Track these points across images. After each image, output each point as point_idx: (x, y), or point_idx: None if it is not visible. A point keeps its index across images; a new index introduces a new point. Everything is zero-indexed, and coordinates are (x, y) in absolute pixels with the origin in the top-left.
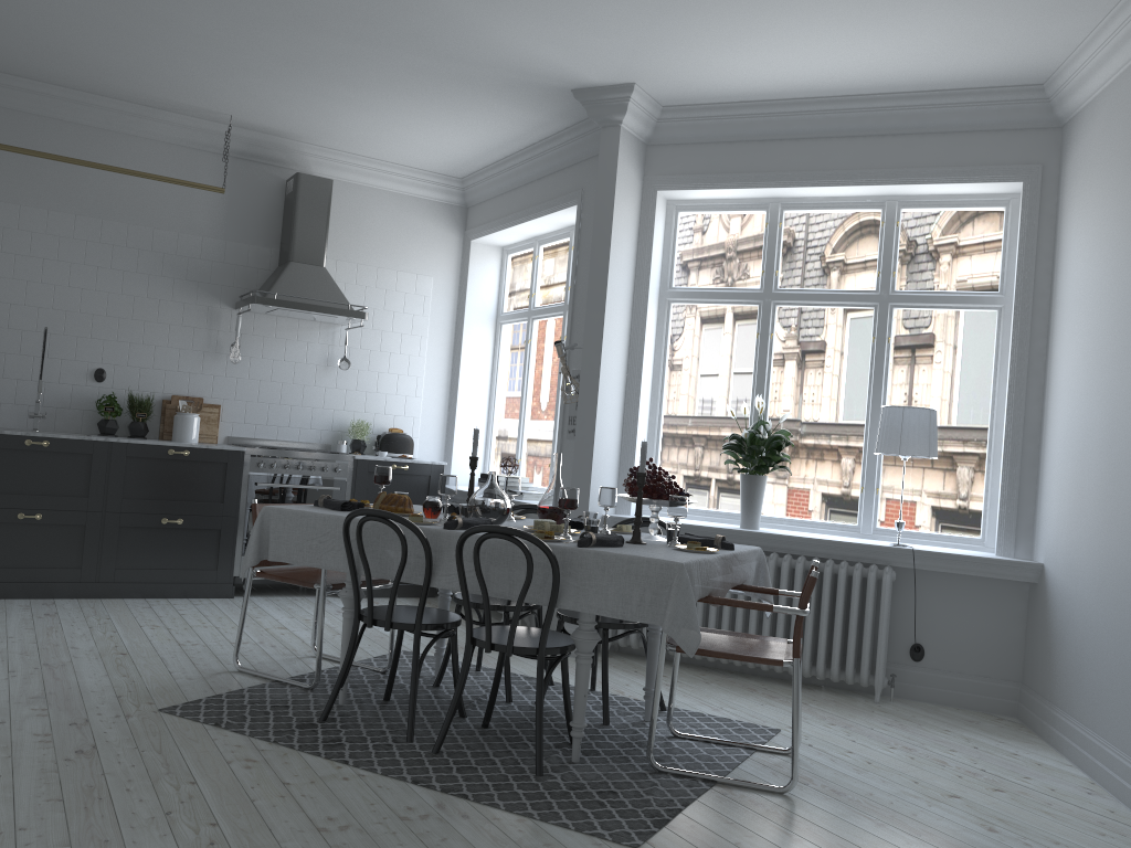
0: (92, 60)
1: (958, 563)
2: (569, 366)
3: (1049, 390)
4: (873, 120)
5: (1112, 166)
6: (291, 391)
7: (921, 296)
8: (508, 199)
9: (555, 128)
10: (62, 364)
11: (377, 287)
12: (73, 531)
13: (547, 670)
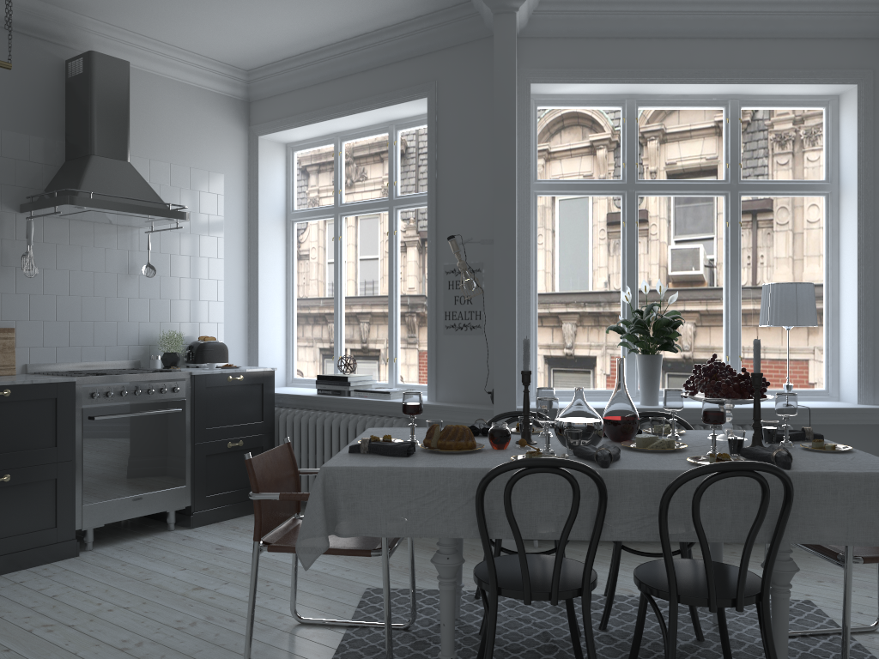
0: None
1: (842, 415)
2: (438, 261)
3: None
4: (736, 24)
5: None
6: (92, 305)
7: (765, 185)
8: (316, 92)
9: (405, 16)
10: None
11: (171, 185)
12: None
13: (610, 592)
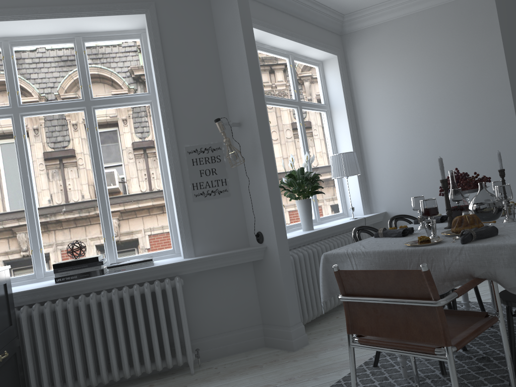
0: None
1: (370, 220)
2: (178, 144)
3: (366, 142)
4: (303, 10)
5: (403, 52)
6: None
7: (309, 104)
8: None
9: None
10: None
11: None
12: None
13: None
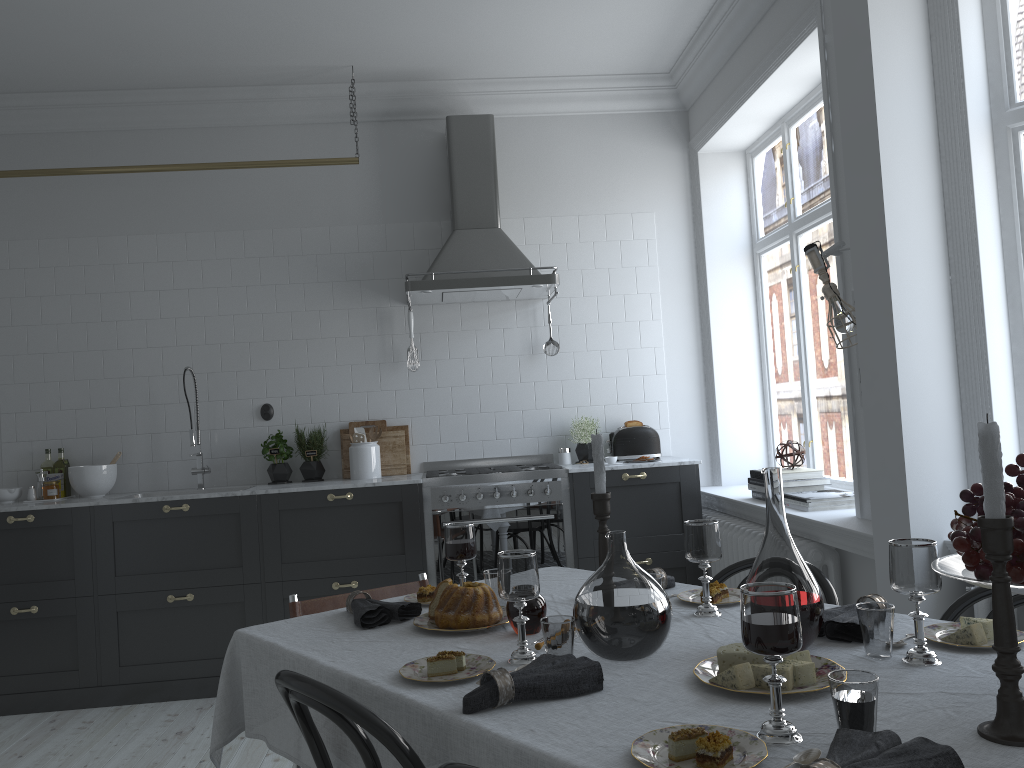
0: (157, 34)
1: None
2: (845, 285)
3: None
4: None
5: None
6: (491, 394)
7: None
8: (728, 72)
9: None
10: (224, 406)
11: (581, 241)
12: (231, 610)
13: None
